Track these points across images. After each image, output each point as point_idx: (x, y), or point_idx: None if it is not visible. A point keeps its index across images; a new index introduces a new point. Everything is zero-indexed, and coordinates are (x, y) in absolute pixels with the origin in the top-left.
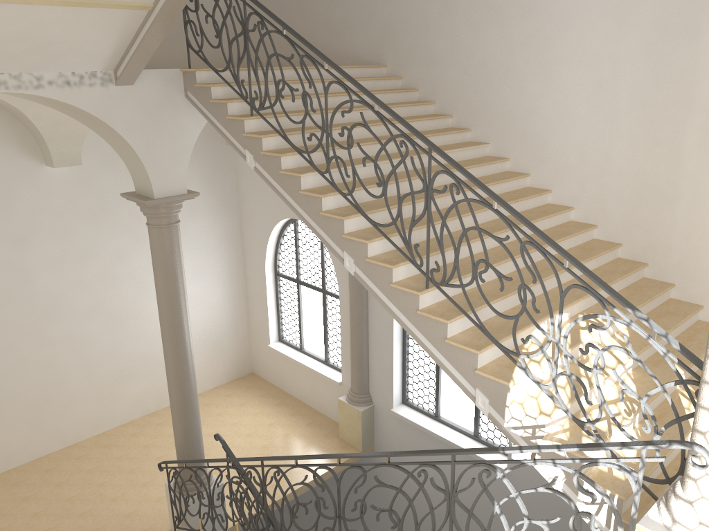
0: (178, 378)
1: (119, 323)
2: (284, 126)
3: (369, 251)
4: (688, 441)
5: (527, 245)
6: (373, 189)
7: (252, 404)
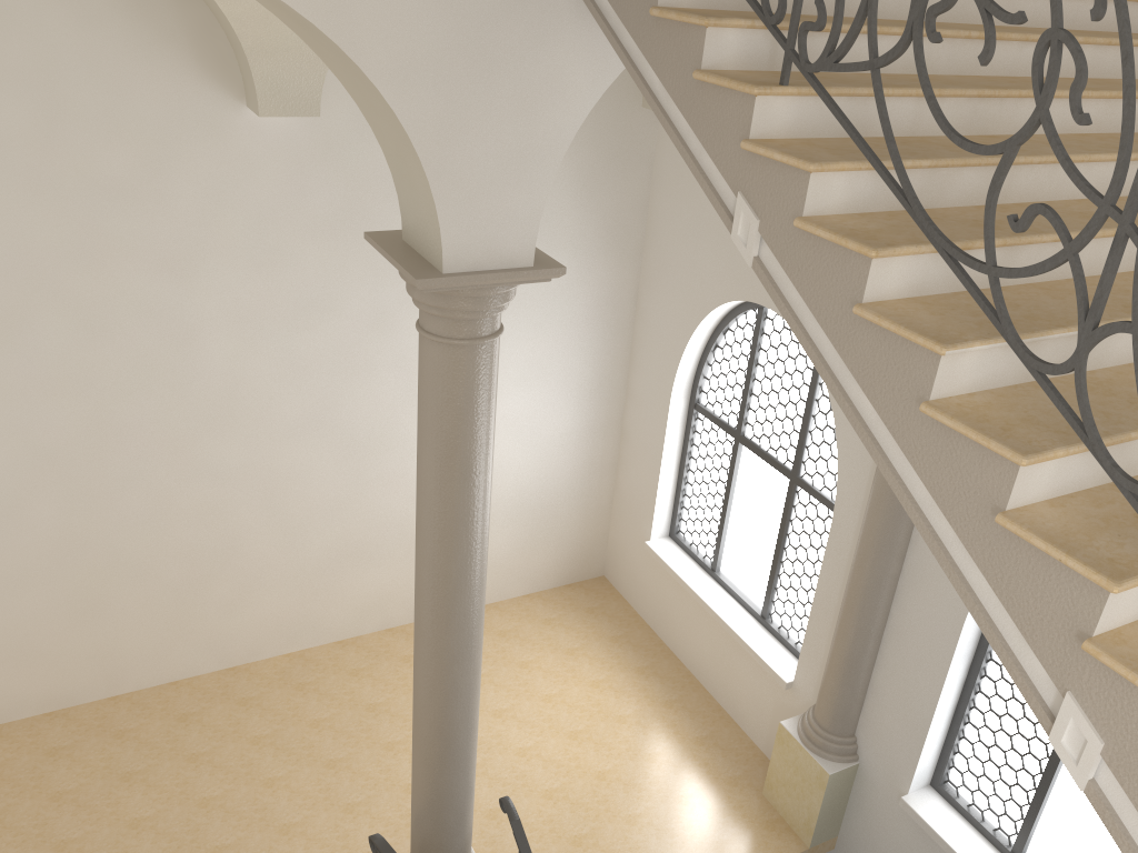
0: (437, 692)
1: (358, 453)
2: (874, 128)
3: None
4: None
5: None
6: None
7: (592, 655)
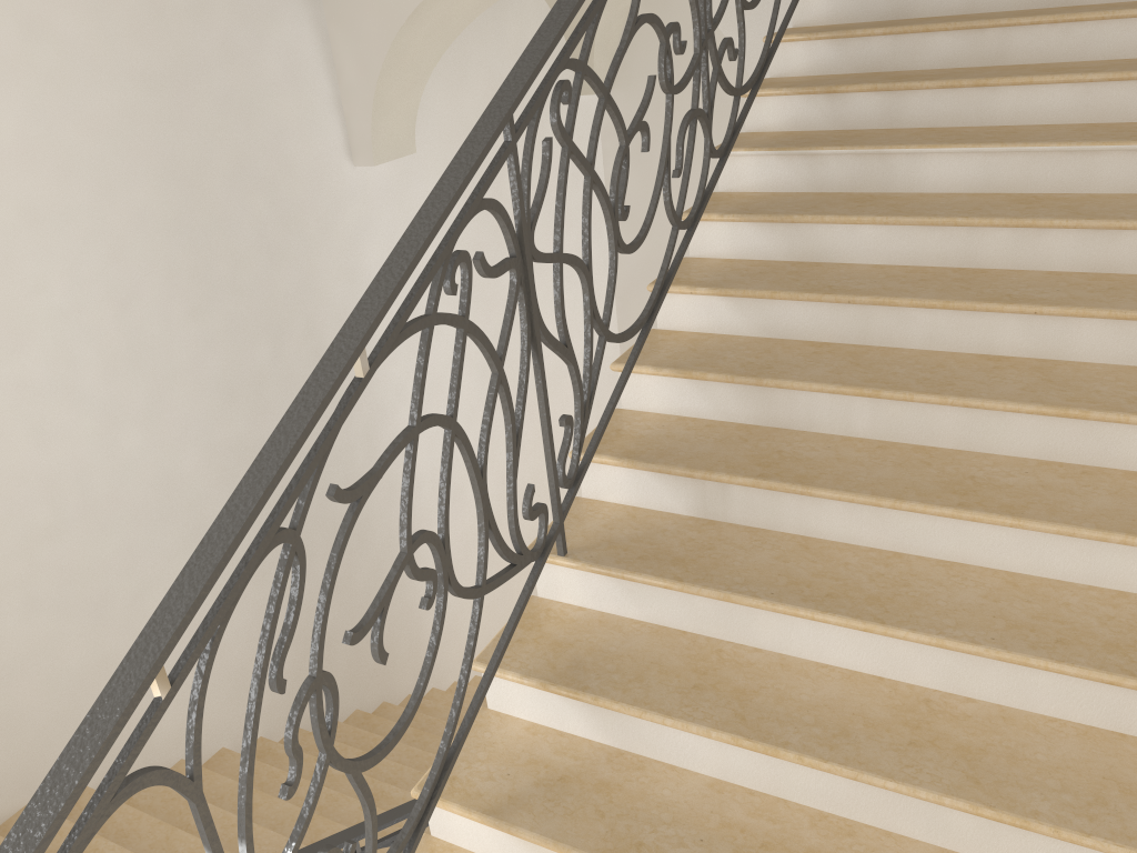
0: None
1: None
2: (919, 10)
3: (626, 393)
4: None
5: None
6: (885, 232)
7: None
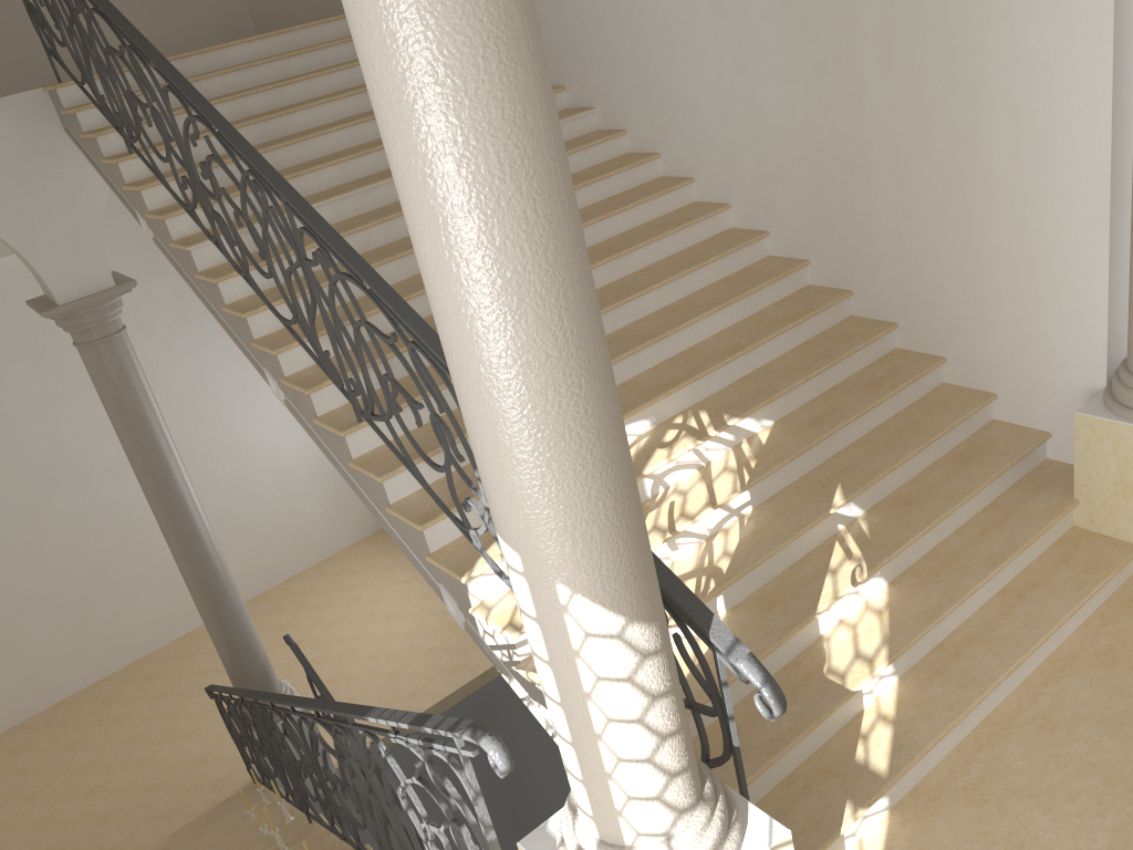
0: (190, 566)
1: None
2: (202, 156)
3: (285, 366)
4: (487, 726)
5: (606, 298)
6: None
7: (403, 564)
